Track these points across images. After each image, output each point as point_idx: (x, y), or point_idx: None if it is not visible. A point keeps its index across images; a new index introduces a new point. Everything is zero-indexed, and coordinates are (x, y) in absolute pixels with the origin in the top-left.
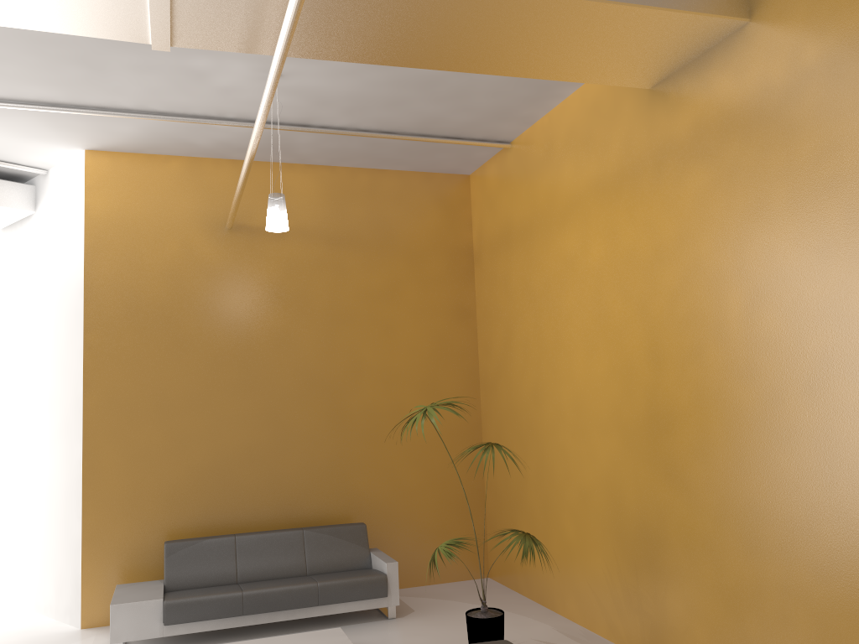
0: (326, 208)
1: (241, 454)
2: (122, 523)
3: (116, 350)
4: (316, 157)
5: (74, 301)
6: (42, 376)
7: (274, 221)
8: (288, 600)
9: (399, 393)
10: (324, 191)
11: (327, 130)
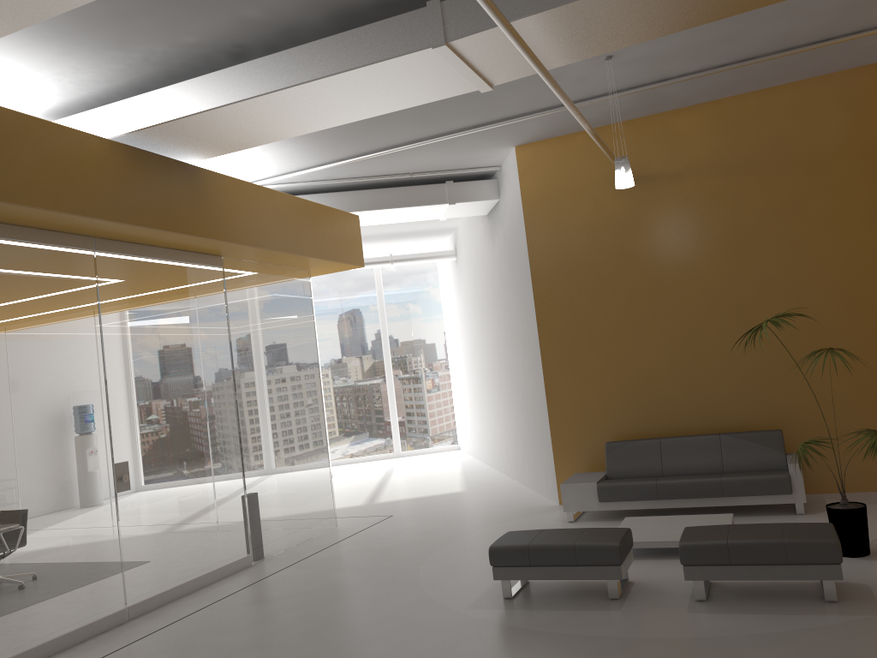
0: (717, 141)
1: (663, 371)
2: (577, 428)
3: (556, 296)
4: (697, 97)
5: (524, 263)
6: (518, 321)
7: (619, 181)
8: (696, 490)
9: (814, 306)
10: (712, 126)
11: (685, 77)
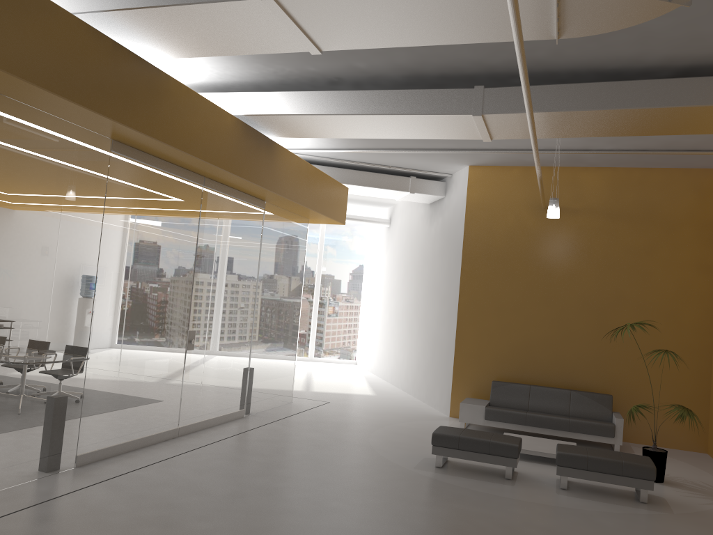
0: (607, 194)
1: (539, 340)
2: (473, 367)
3: (476, 274)
4: (601, 163)
5: (458, 247)
6: (442, 284)
7: (550, 213)
8: (551, 424)
9: (648, 318)
10: (607, 184)
11: (600, 152)
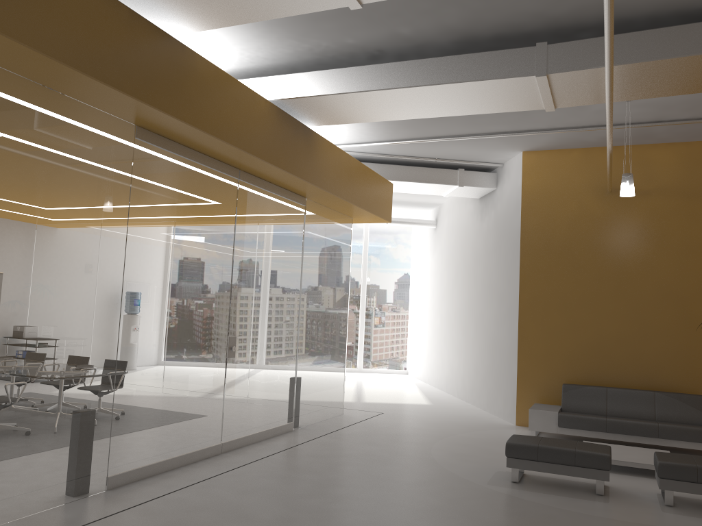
0: (682, 172)
1: (613, 337)
2: (539, 370)
3: (537, 268)
4: (673, 138)
5: (515, 239)
6: (498, 282)
7: (624, 191)
8: (637, 430)
9: None
10: (680, 160)
11: (674, 122)
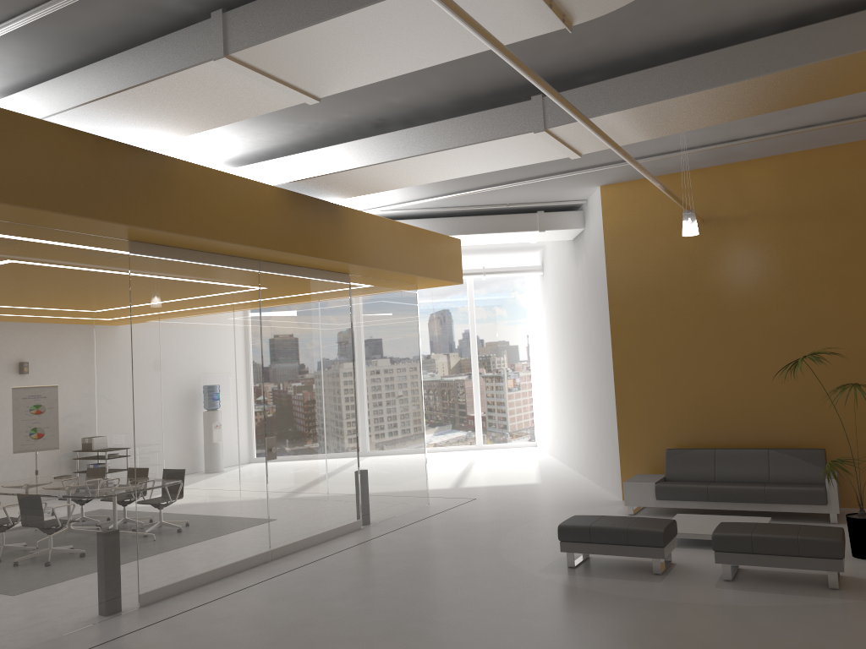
0: (781, 190)
1: (721, 390)
2: (642, 435)
3: (629, 319)
4: (764, 152)
5: (603, 288)
6: (595, 337)
7: (685, 230)
8: (741, 496)
9: (861, 341)
10: (778, 177)
11: (751, 139)
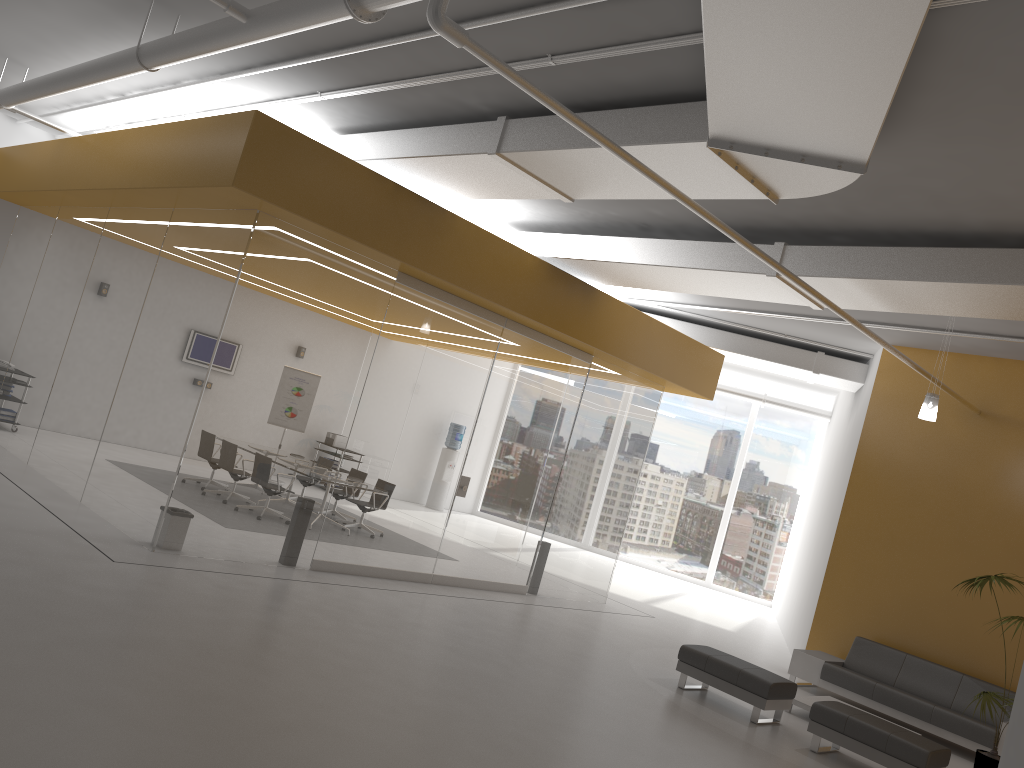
0: None
1: (939, 597)
2: (841, 614)
3: (868, 490)
4: None
5: (854, 450)
6: (835, 500)
7: (921, 413)
8: (906, 706)
9: None
10: None
11: None
